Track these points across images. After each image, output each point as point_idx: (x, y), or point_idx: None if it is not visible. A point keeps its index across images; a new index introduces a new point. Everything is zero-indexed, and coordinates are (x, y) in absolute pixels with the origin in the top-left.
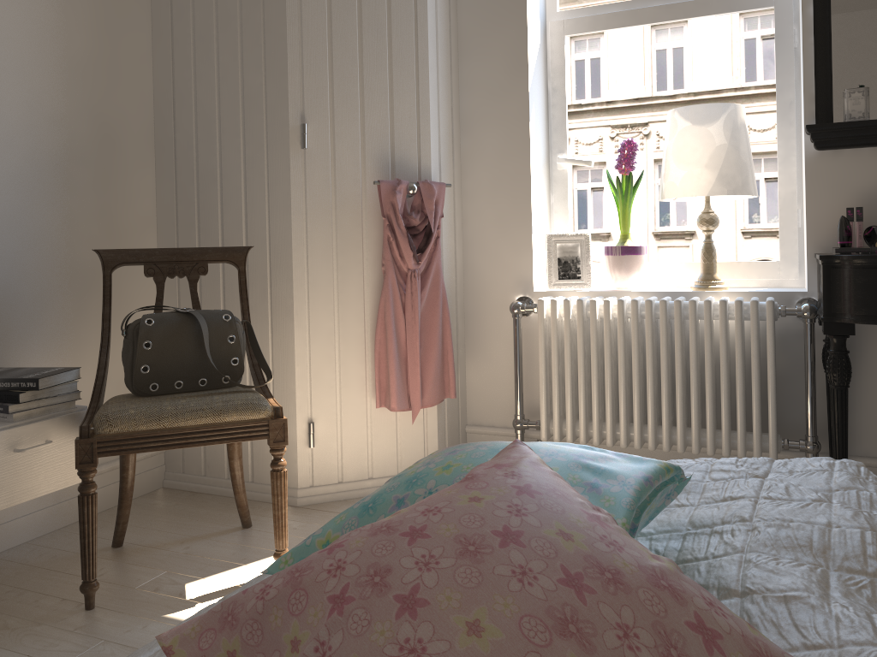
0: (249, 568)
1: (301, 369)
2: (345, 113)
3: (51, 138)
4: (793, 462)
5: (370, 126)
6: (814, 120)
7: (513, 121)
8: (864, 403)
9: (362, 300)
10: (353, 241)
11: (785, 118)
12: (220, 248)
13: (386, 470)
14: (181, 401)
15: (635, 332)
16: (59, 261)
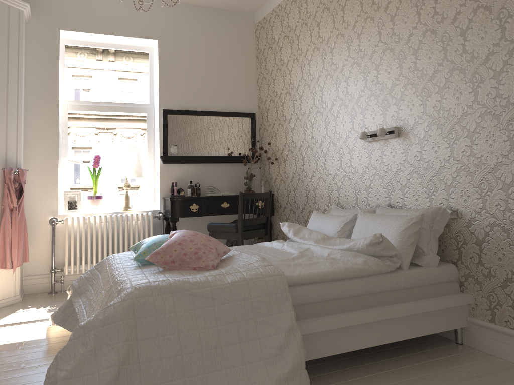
0: None
1: None
2: None
3: None
4: None
5: None
6: (162, 154)
7: (51, 144)
8: None
9: None
10: None
11: (150, 151)
12: None
13: None
14: None
15: (106, 227)
16: None
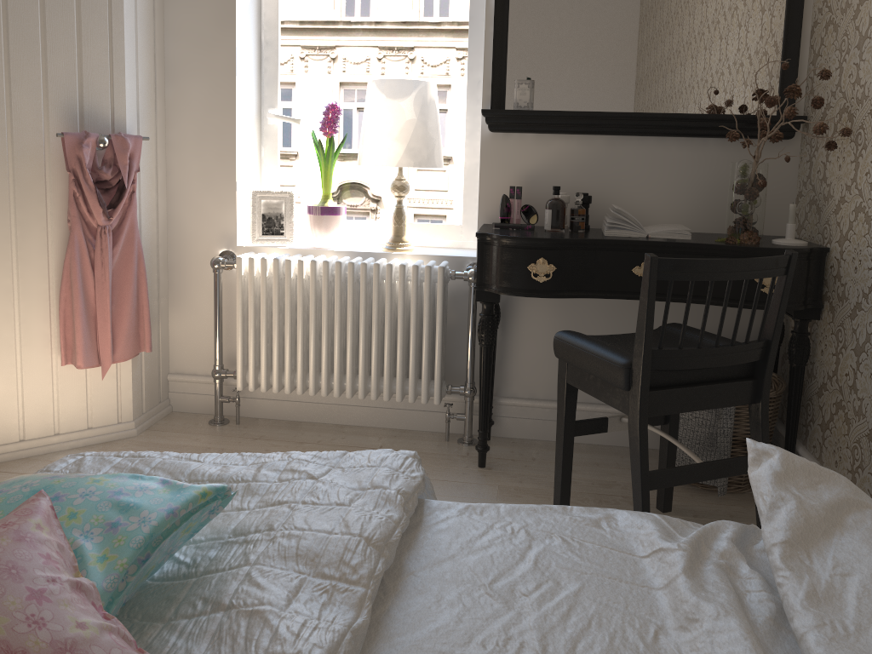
0: None
1: None
2: (24, 56)
3: None
4: (359, 455)
5: (54, 72)
6: (491, 104)
7: (220, 74)
8: (515, 353)
9: (46, 256)
10: (34, 195)
11: (474, 95)
12: None
13: (75, 425)
14: None
15: (326, 291)
16: None
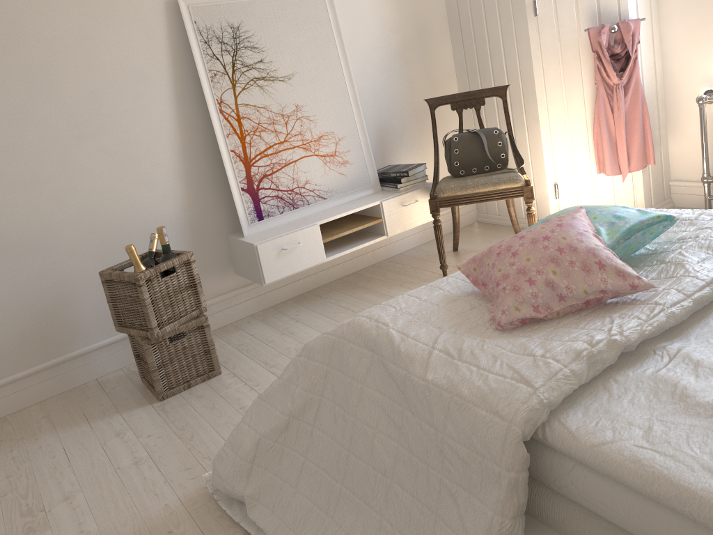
0: None
1: (547, 153)
2: None
3: (394, 39)
4: None
5: None
6: None
7: None
8: None
9: (583, 107)
10: (574, 70)
11: None
12: (490, 88)
13: None
14: (476, 179)
15: None
16: (407, 105)
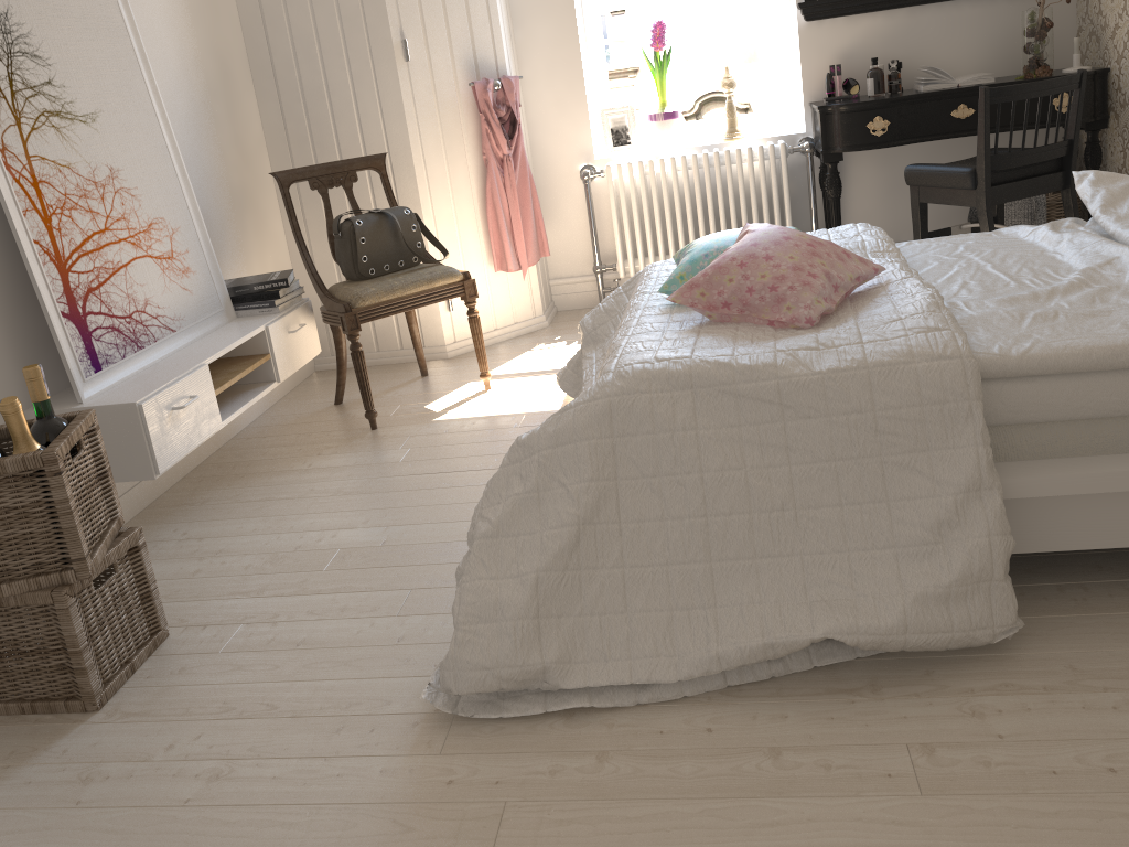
0: (459, 391)
1: (433, 250)
2: (434, 25)
3: (197, 79)
4: (837, 228)
5: (454, 33)
6: None
7: (561, 12)
8: (848, 209)
9: (470, 186)
10: (456, 137)
11: None
12: (362, 158)
13: (506, 322)
14: (400, 278)
15: (686, 181)
16: (224, 187)
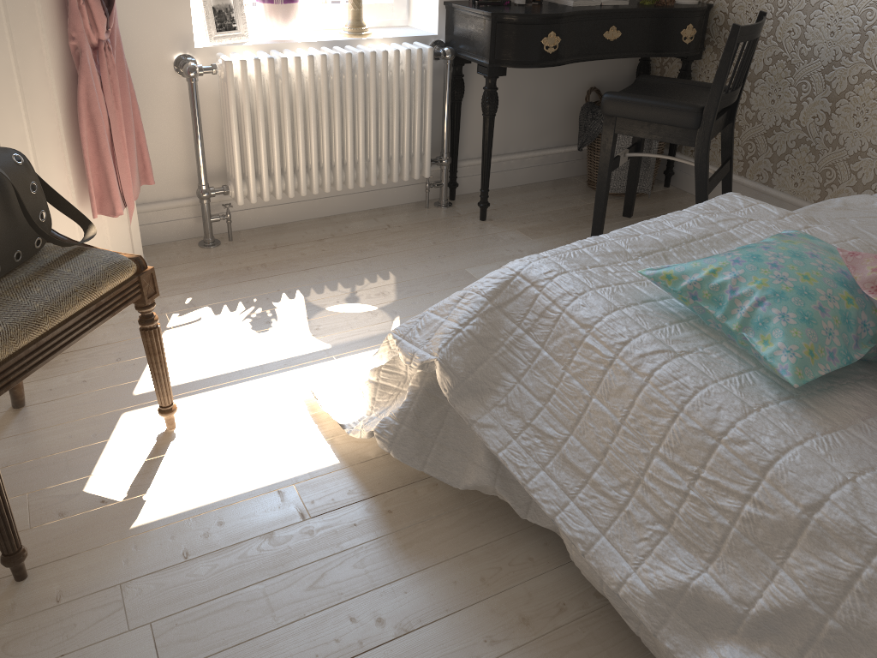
0: (122, 440)
1: None
2: None
3: None
4: (721, 202)
5: None
6: None
7: None
8: (468, 120)
9: (49, 88)
10: (25, 7)
11: None
12: None
13: None
14: (37, 291)
15: (326, 86)
16: None
